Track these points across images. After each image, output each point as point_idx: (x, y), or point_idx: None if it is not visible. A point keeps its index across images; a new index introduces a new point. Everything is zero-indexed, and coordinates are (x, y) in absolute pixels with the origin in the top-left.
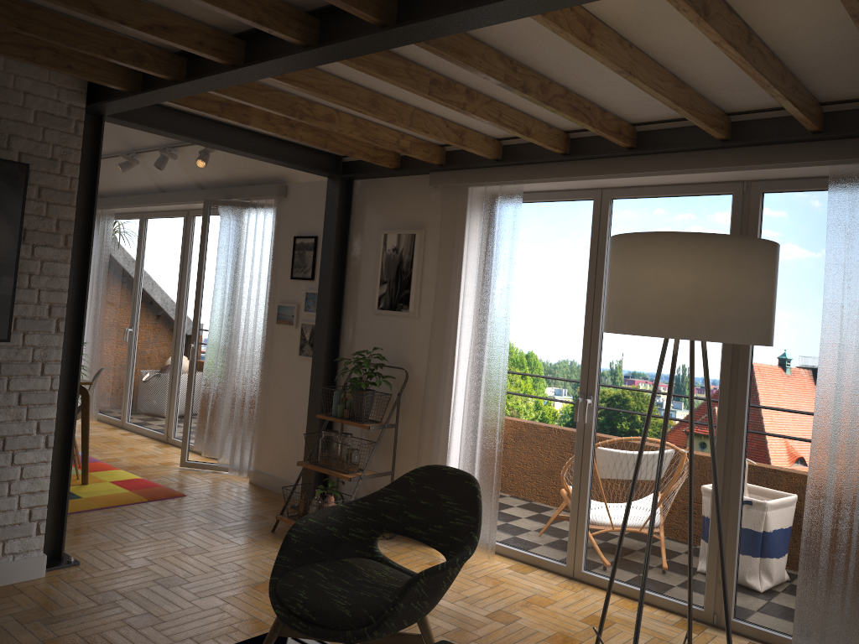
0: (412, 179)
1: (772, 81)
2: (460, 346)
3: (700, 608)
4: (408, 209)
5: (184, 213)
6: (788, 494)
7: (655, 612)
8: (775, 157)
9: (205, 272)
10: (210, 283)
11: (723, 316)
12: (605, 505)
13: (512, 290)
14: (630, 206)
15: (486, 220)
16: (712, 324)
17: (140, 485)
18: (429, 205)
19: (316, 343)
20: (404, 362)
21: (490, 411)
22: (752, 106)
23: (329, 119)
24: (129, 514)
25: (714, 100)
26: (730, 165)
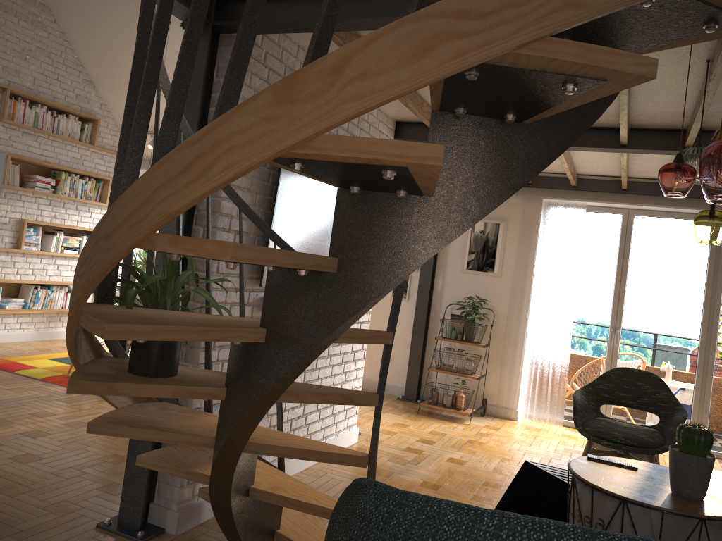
0: None
1: None
2: (539, 297)
3: None
4: None
5: None
6: None
7: None
8: None
9: None
10: None
11: None
12: None
13: (577, 265)
14: (647, 221)
15: (560, 221)
16: None
17: None
18: (510, 206)
19: (420, 289)
20: (488, 305)
21: (561, 336)
22: None
23: None
24: None
25: None
26: None
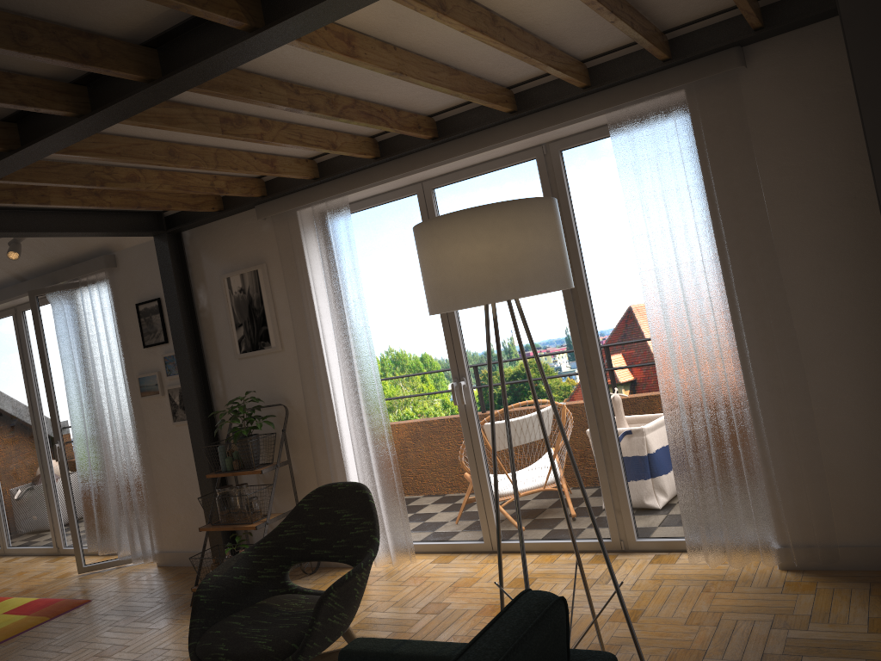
0: (240, 217)
1: (527, 53)
2: (330, 366)
3: (608, 539)
4: (244, 247)
5: (12, 311)
6: (652, 413)
7: (571, 557)
8: (559, 117)
9: (50, 365)
10: (59, 376)
11: (521, 273)
12: (503, 474)
13: (363, 299)
14: (451, 192)
15: (322, 238)
16: (514, 283)
17: (38, 605)
18: (263, 238)
19: (187, 404)
20: (281, 398)
21: (374, 420)
22: (527, 76)
23: (133, 179)
24: (33, 638)
25: (491, 78)
26: (523, 133)
